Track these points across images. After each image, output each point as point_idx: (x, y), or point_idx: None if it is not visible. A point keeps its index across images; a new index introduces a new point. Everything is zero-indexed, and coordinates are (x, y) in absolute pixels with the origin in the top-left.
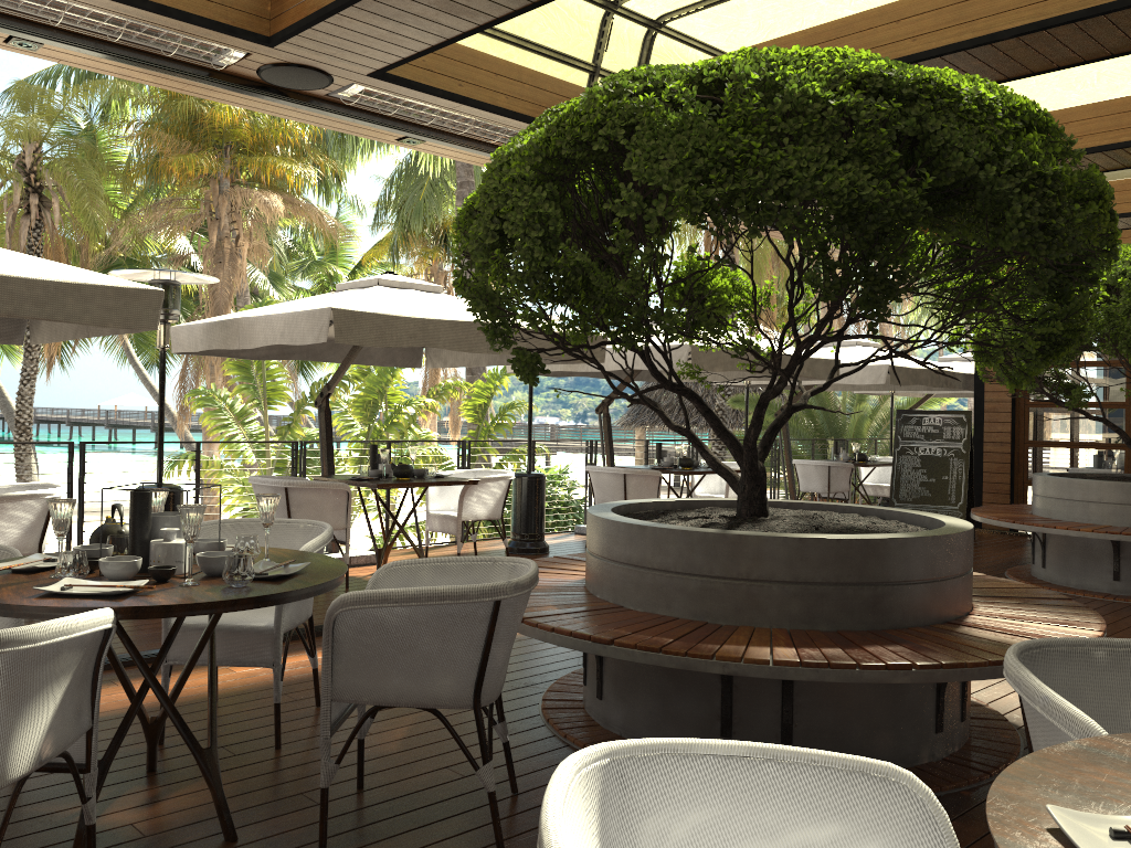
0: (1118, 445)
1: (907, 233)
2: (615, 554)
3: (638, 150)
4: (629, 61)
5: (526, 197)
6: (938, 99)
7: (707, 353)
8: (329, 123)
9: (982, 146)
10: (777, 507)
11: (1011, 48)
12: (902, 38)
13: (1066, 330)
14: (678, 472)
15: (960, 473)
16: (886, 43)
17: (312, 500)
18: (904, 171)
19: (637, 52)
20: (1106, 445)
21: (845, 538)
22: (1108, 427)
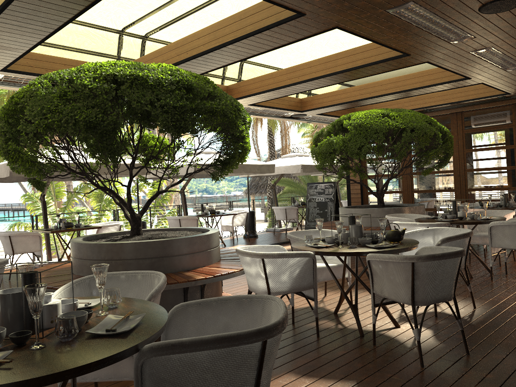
0: (400, 191)
1: (115, 132)
2: (71, 254)
3: (28, 107)
4: (135, 52)
5: (0, 125)
6: (136, 81)
7: (204, 166)
8: (4, 87)
9: (148, 98)
10: (172, 230)
11: (234, 47)
12: (200, 45)
13: (230, 158)
14: (205, 216)
15: (331, 208)
16: (196, 47)
17: (22, 240)
18: (112, 110)
19: (139, 48)
20: (395, 191)
21: (138, 242)
22: (396, 184)
